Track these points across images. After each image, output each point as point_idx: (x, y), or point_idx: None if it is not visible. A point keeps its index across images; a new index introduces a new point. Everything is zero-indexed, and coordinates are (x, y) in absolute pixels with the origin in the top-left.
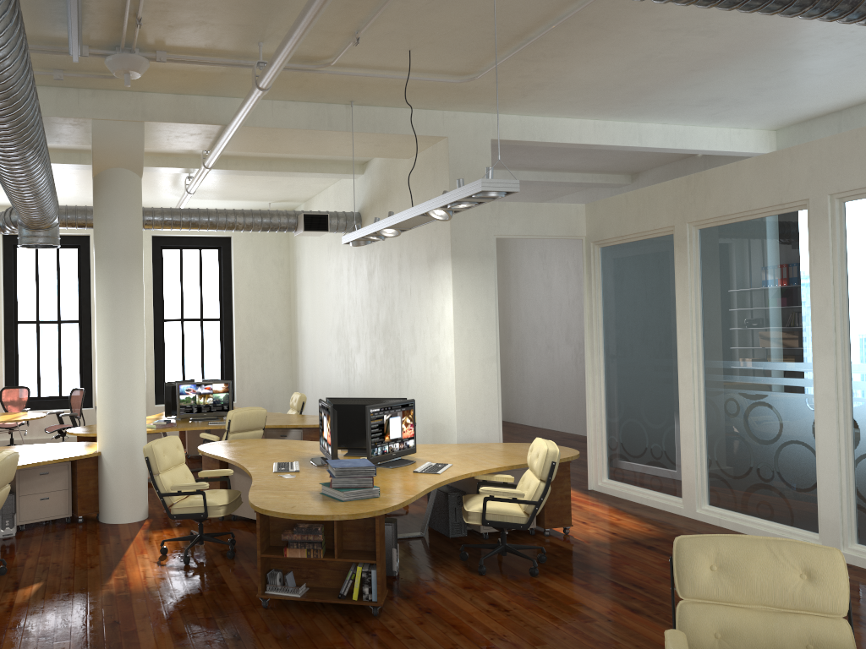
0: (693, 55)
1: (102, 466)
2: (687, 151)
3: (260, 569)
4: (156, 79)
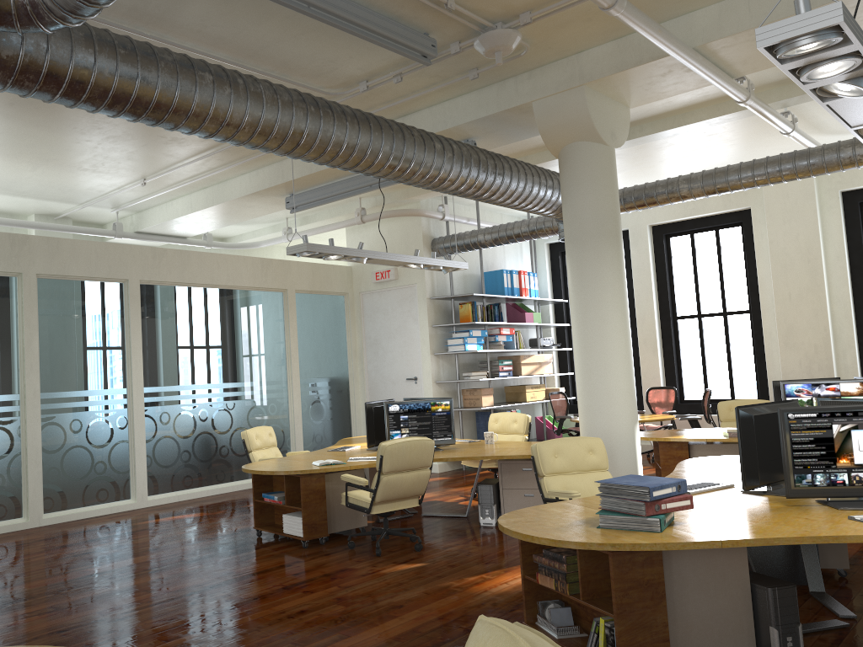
0: None
1: None
2: None
3: (525, 592)
4: (570, 37)
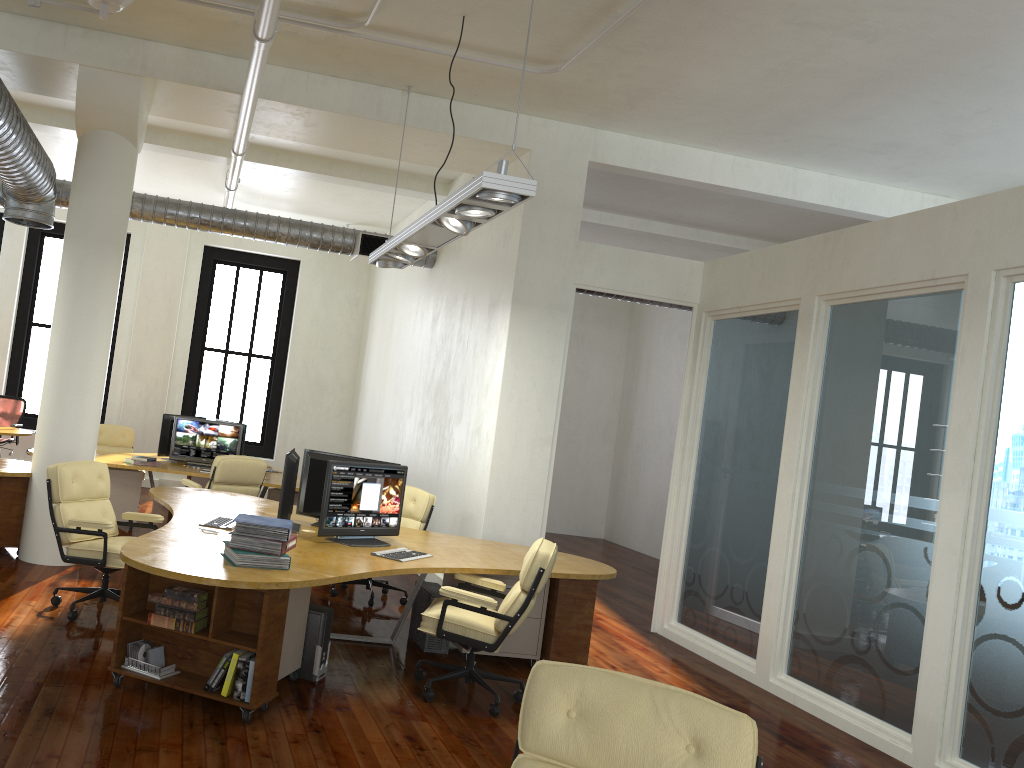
0: (851, 69)
1: (30, 491)
2: (859, 215)
3: (119, 634)
4: (158, 23)
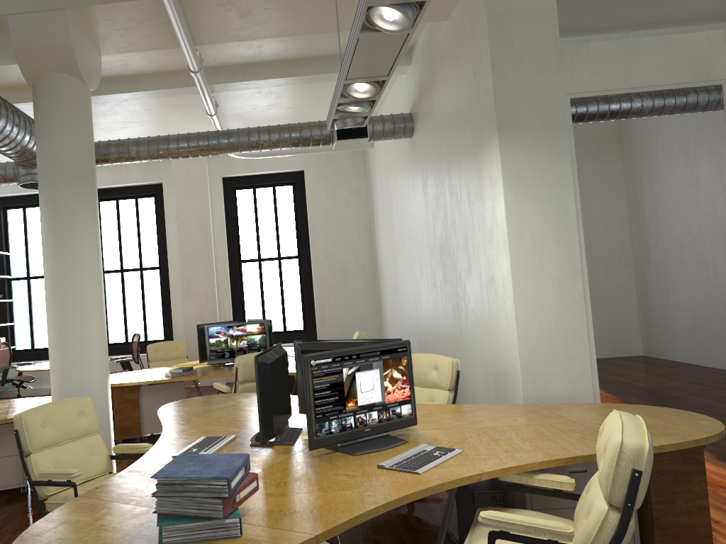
0: None
1: None
2: None
3: None
4: None
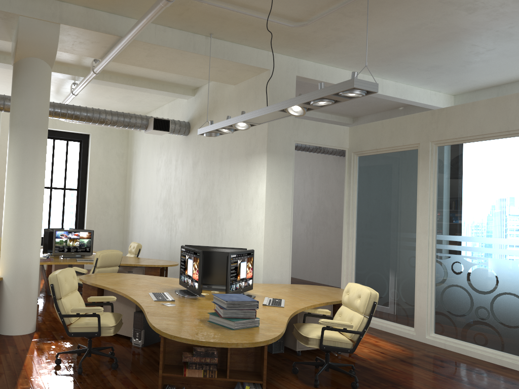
0: (449, 27)
1: (3, 289)
2: (406, 101)
3: (161, 386)
4: None
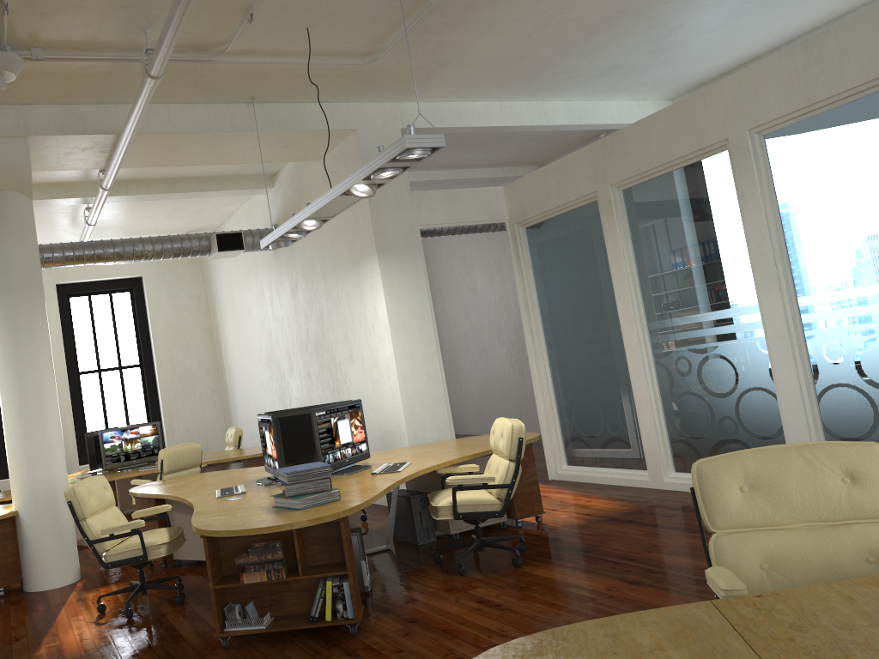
0: (592, 14)
1: (21, 527)
2: (592, 127)
3: (215, 603)
4: (36, 87)
